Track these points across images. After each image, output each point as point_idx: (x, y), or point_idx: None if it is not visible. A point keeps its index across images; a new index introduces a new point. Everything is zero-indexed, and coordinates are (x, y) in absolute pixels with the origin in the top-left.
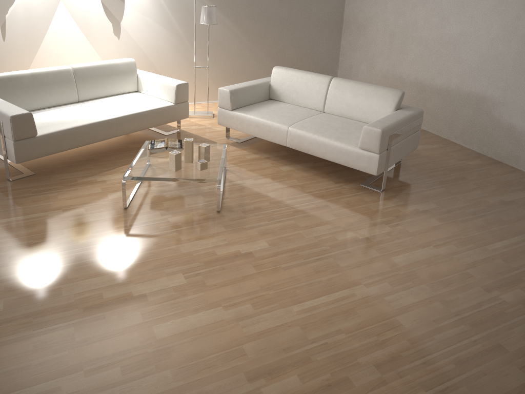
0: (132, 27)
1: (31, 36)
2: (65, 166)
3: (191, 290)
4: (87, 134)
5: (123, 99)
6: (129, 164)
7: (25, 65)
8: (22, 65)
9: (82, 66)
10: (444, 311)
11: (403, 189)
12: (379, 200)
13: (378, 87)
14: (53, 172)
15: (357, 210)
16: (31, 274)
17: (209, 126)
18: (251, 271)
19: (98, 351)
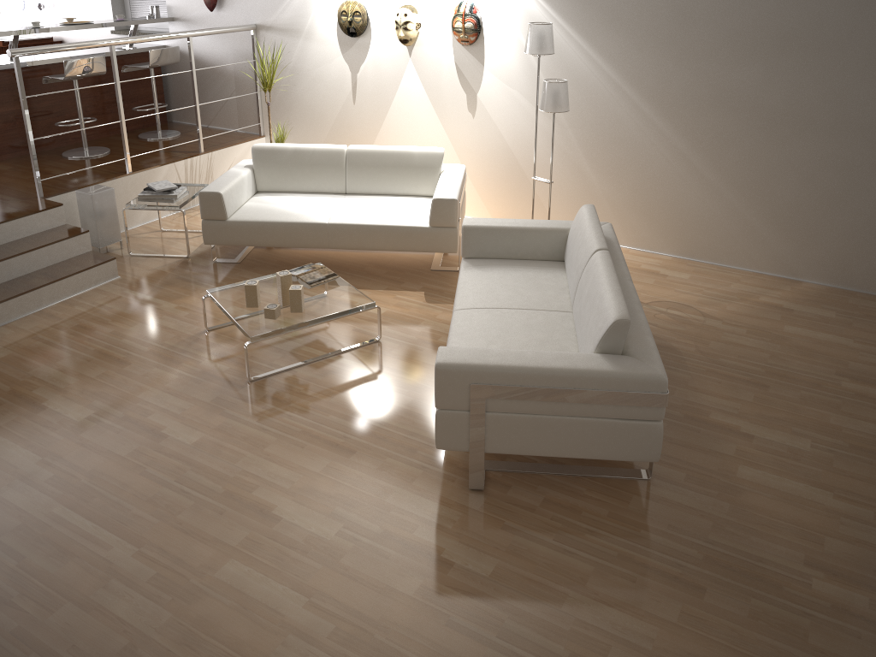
0: (491, 102)
1: (378, 102)
2: (273, 265)
3: (65, 429)
4: (286, 234)
5: (387, 203)
6: None
7: (371, 136)
8: (368, 136)
9: (361, 149)
10: (104, 654)
11: (514, 513)
12: (431, 497)
13: (607, 294)
14: (253, 267)
15: (368, 484)
16: (54, 345)
17: None
18: (123, 451)
19: None
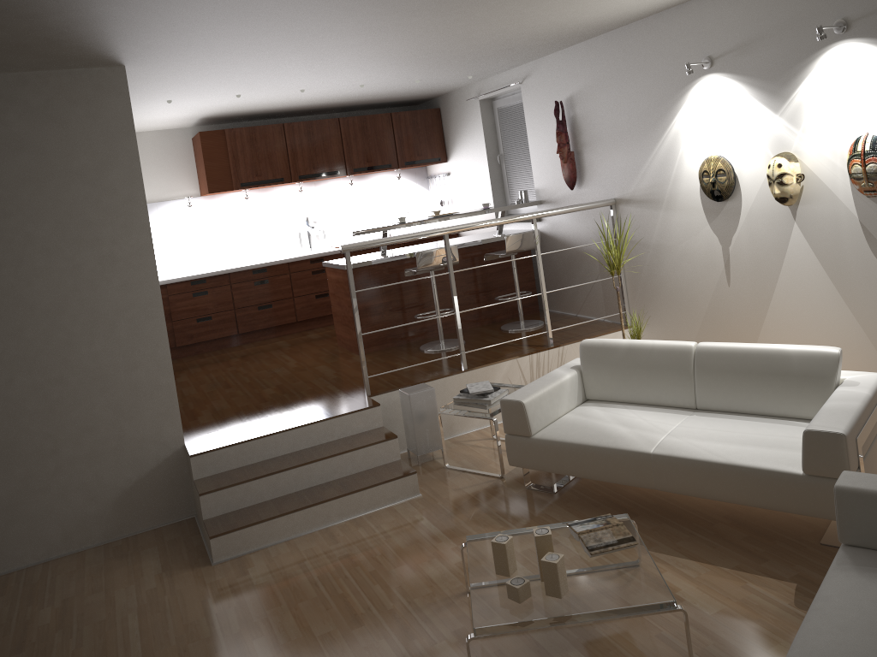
0: None
1: (758, 281)
2: (592, 502)
3: None
4: (600, 463)
5: (749, 428)
6: None
7: (754, 327)
8: (750, 327)
9: (713, 348)
10: None
11: None
12: None
13: None
14: (567, 501)
15: None
16: (311, 578)
17: None
18: None
19: None
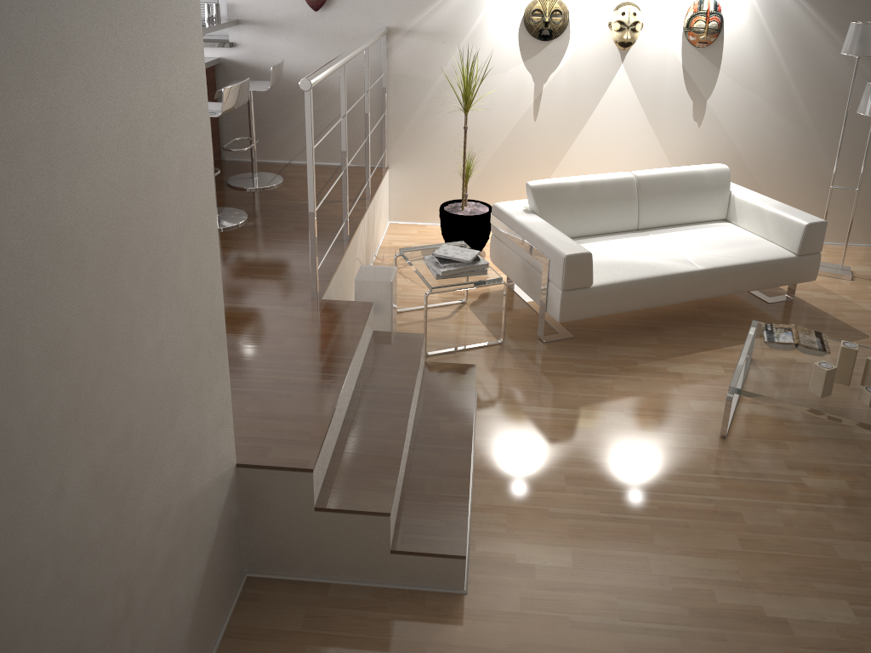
0: (723, 108)
1: (570, 116)
2: (615, 332)
3: (870, 643)
4: (657, 292)
5: (707, 235)
6: (714, 351)
7: (556, 157)
8: (551, 156)
9: (650, 175)
10: None
11: None
12: None
13: None
14: (599, 339)
15: None
16: (599, 517)
17: (848, 297)
18: None
19: None
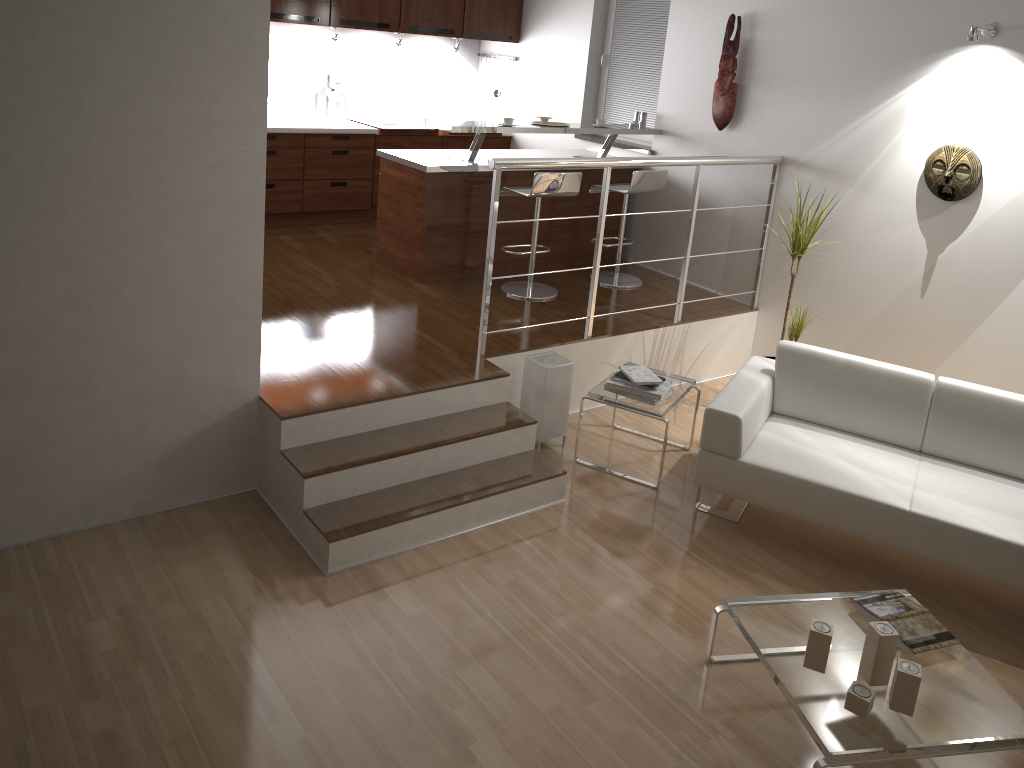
0: None
1: (967, 303)
2: (789, 543)
3: None
4: (832, 508)
5: (1006, 494)
6: None
7: (941, 352)
8: (935, 349)
9: (961, 388)
10: None
11: None
12: None
13: None
14: (758, 537)
15: None
16: (483, 614)
17: None
18: None
19: (343, 739)
